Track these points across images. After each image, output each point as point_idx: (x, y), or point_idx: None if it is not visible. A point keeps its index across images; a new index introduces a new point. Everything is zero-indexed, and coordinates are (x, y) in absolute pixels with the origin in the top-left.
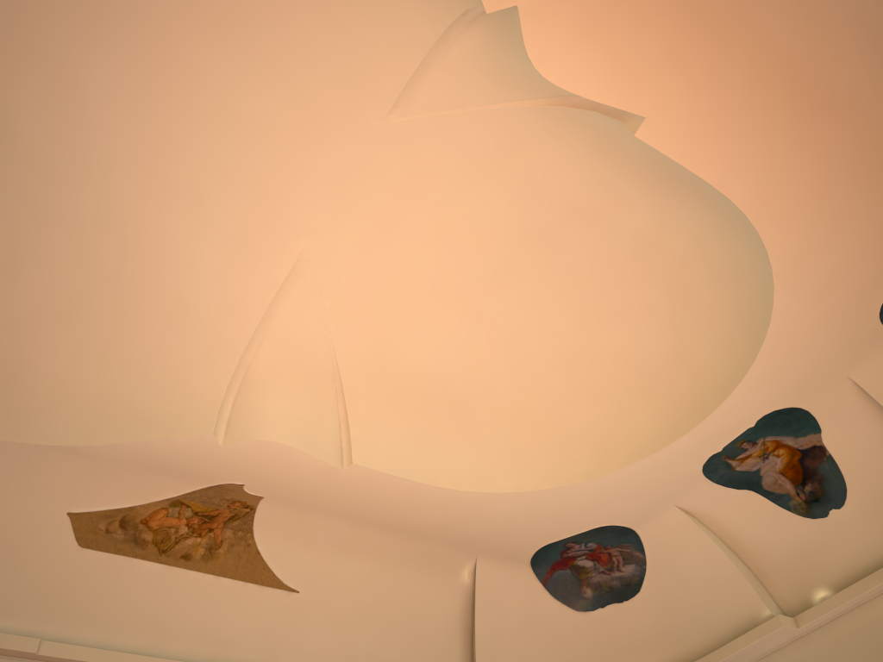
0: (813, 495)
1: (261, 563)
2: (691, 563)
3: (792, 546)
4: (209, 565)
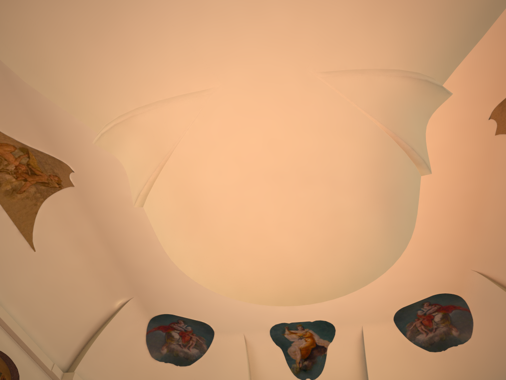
0: (305, 367)
1: (32, 220)
2: (228, 366)
3: None
4: (4, 198)
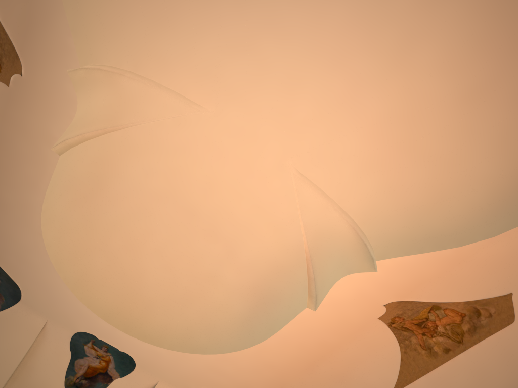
0: (80, 385)
1: None
2: (7, 340)
3: (42, 386)
4: None
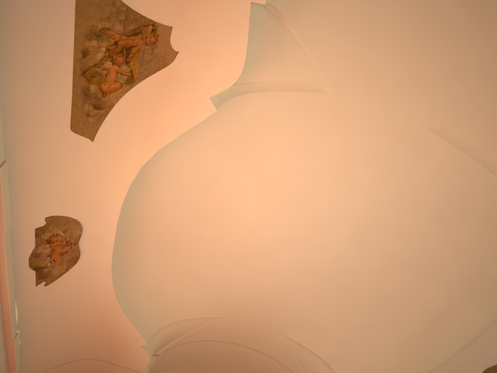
0: None
1: None
2: None
3: None
4: None
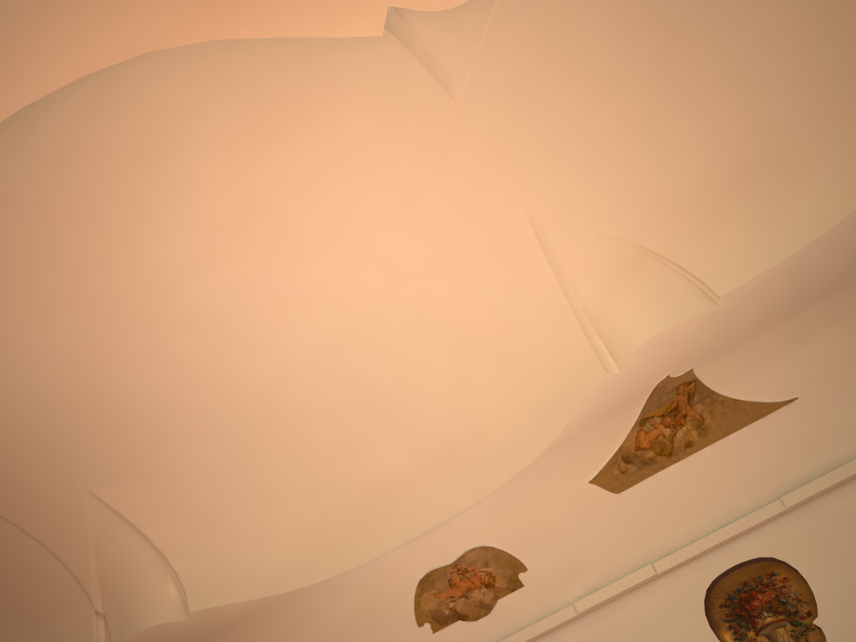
0: None
1: (745, 404)
2: None
3: None
4: (709, 436)
